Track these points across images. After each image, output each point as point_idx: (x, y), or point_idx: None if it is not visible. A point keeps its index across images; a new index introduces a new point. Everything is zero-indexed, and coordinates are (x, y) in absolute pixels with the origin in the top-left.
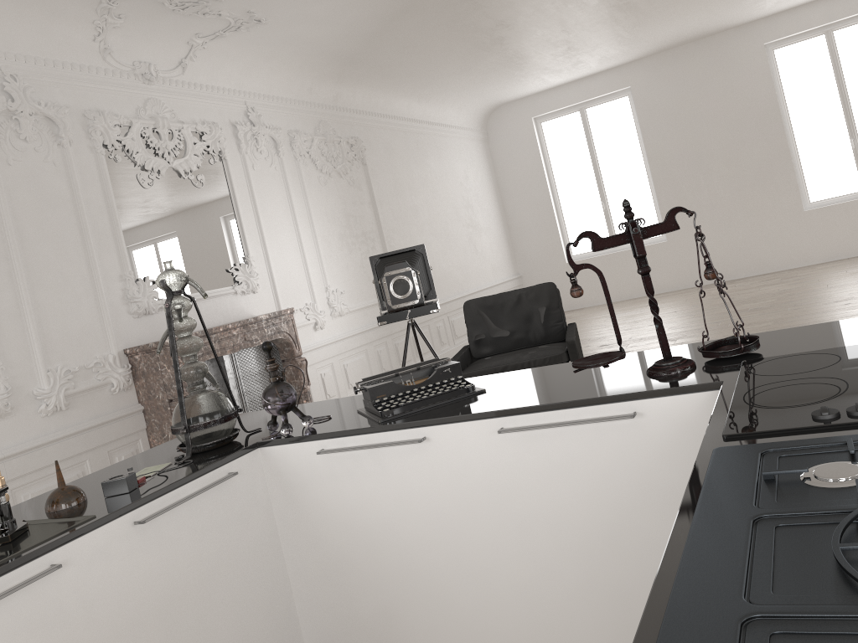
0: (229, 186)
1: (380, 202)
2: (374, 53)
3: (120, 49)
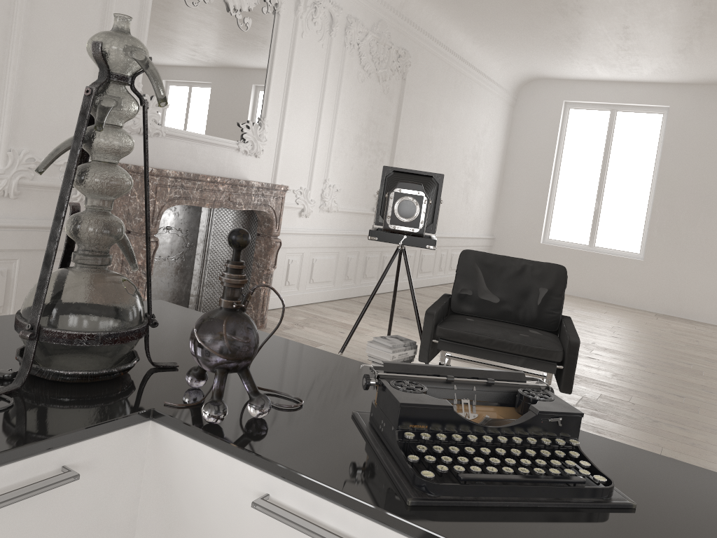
0: (272, 42)
1: (404, 120)
2: None
3: None
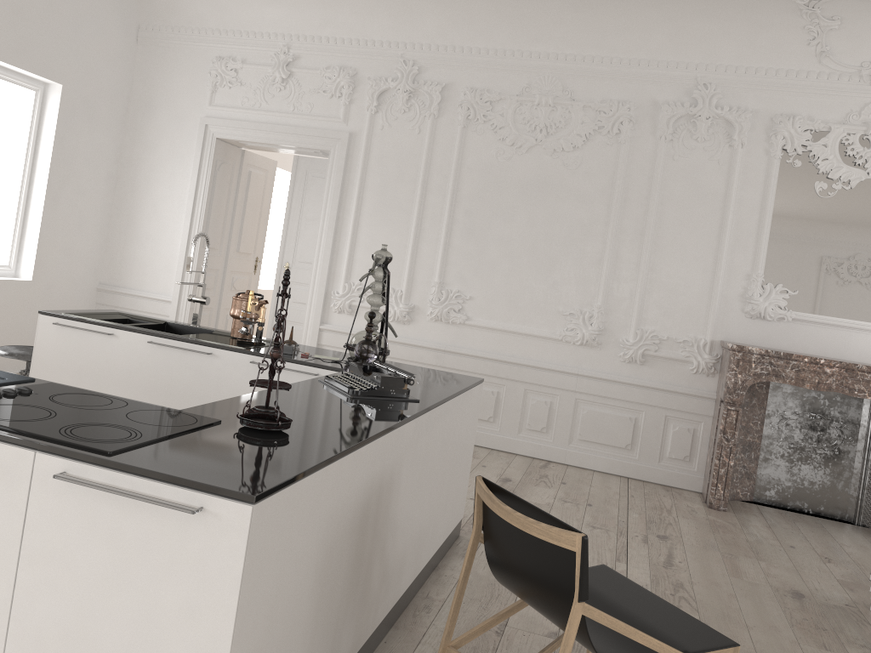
0: None
1: None
2: None
3: (843, 51)
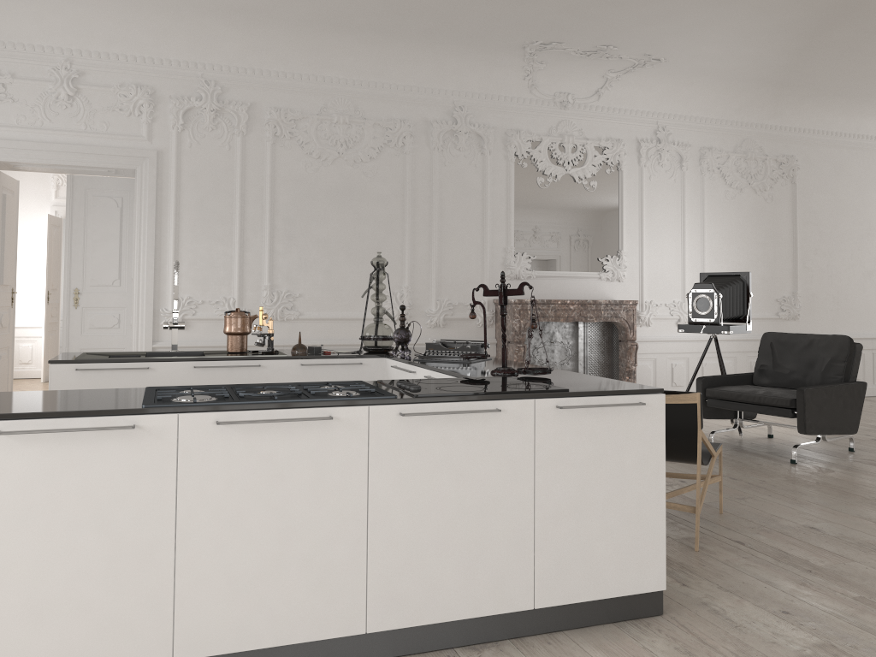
0: (619, 192)
1: (805, 222)
2: (805, 78)
3: (544, 84)
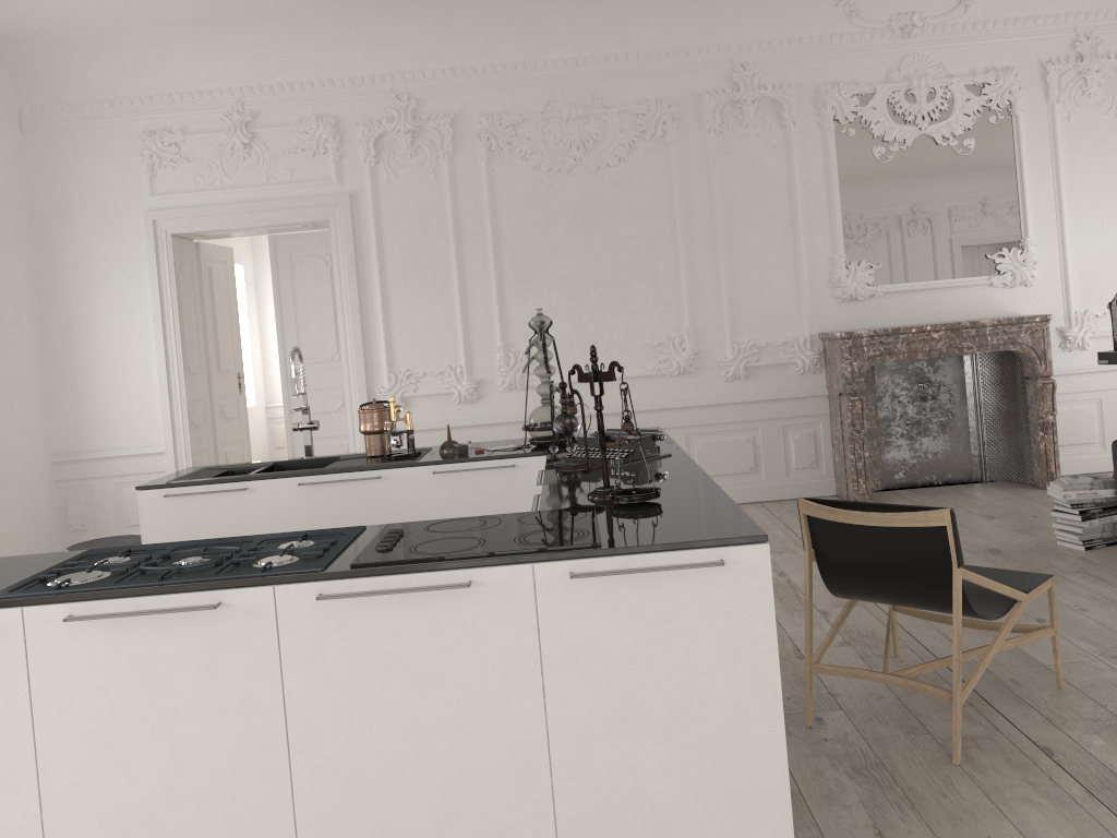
0: (1014, 149)
1: None
2: None
3: (871, 7)
